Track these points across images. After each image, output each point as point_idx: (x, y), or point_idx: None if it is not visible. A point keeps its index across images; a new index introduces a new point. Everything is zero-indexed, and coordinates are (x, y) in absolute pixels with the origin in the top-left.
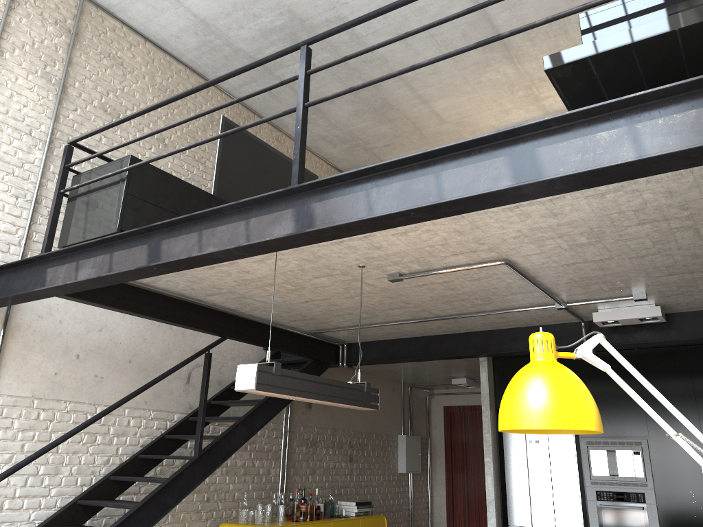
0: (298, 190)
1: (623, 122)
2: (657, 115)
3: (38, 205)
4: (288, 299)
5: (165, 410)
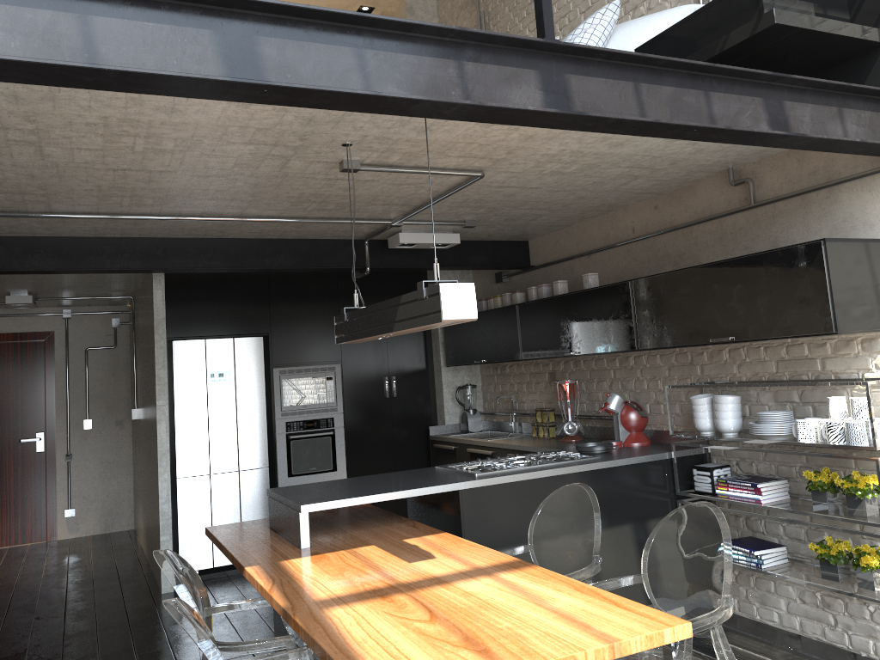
0: (553, 48)
1: (834, 103)
2: (852, 106)
3: None
4: (104, 161)
5: None
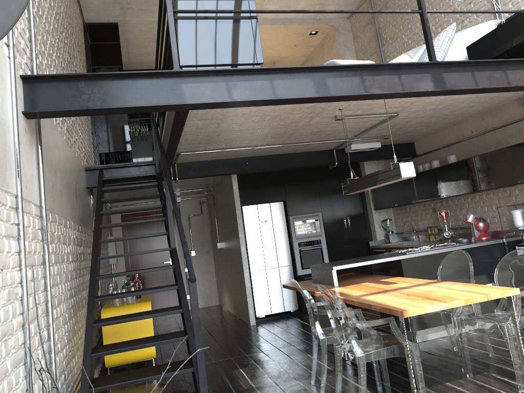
0: (436, 64)
1: None
2: None
3: (28, 5)
4: (239, 127)
5: (75, 221)
